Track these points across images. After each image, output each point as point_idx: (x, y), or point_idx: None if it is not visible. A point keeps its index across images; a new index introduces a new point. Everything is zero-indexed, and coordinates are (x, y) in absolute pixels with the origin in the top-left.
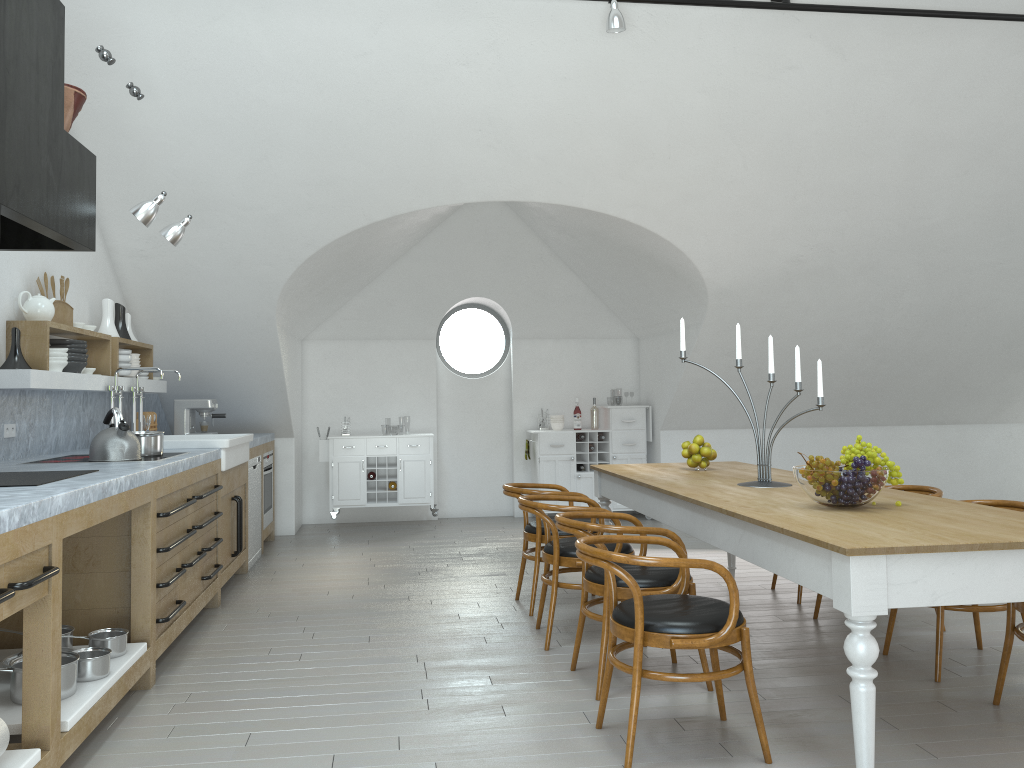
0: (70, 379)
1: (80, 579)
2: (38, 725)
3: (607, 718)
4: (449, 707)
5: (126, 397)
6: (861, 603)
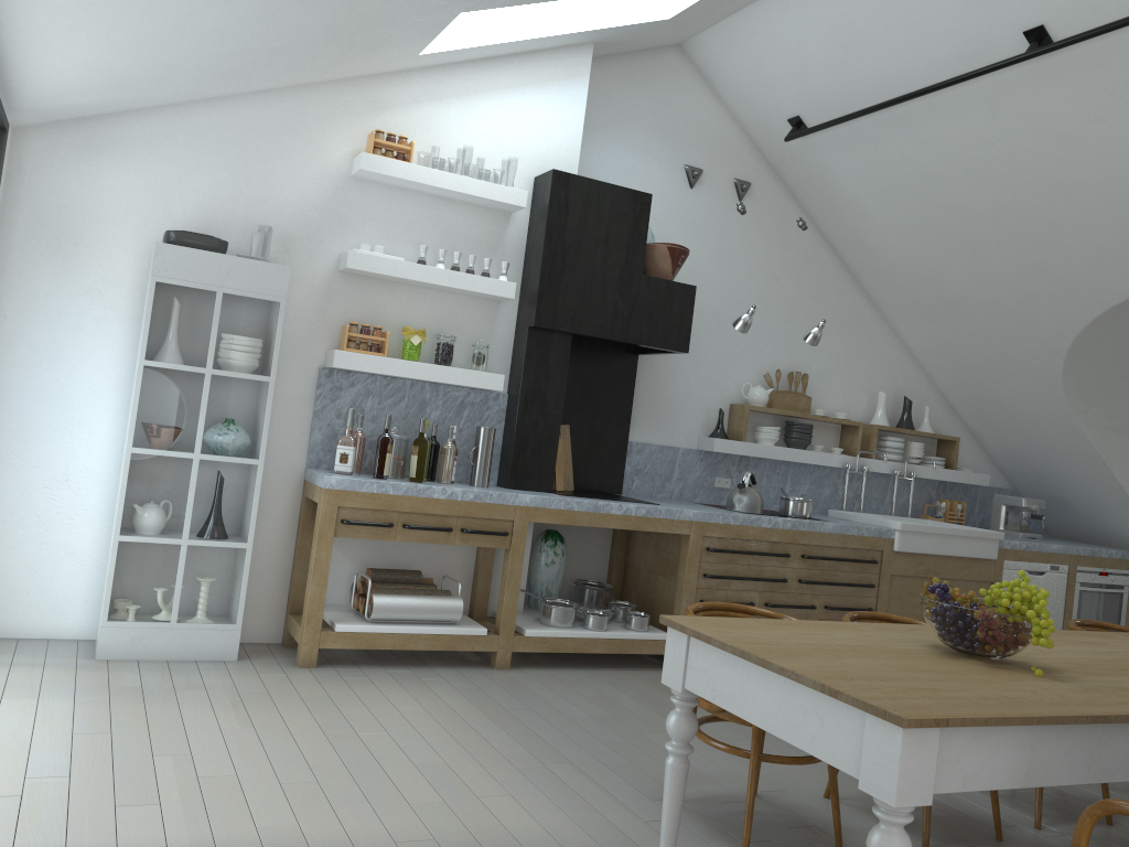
0: (777, 451)
1: (667, 582)
2: (499, 620)
3: (780, 798)
4: (738, 745)
5: (934, 484)
6: (667, 673)
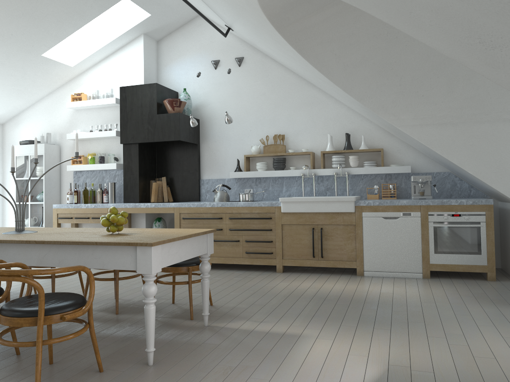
0: (263, 173)
1: None
2: None
3: None
4: None
5: (382, 176)
6: None
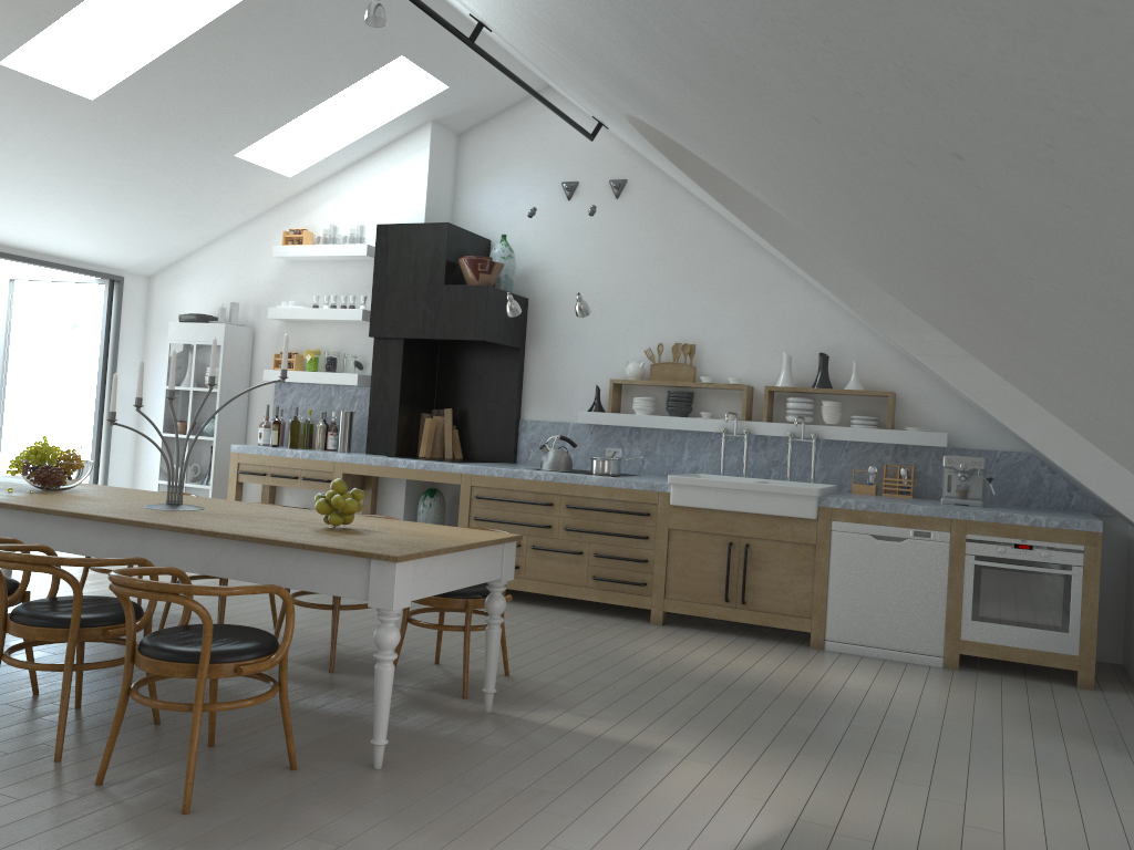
0: (644, 420)
1: None
2: None
3: (193, 620)
4: None
5: (888, 448)
6: None
